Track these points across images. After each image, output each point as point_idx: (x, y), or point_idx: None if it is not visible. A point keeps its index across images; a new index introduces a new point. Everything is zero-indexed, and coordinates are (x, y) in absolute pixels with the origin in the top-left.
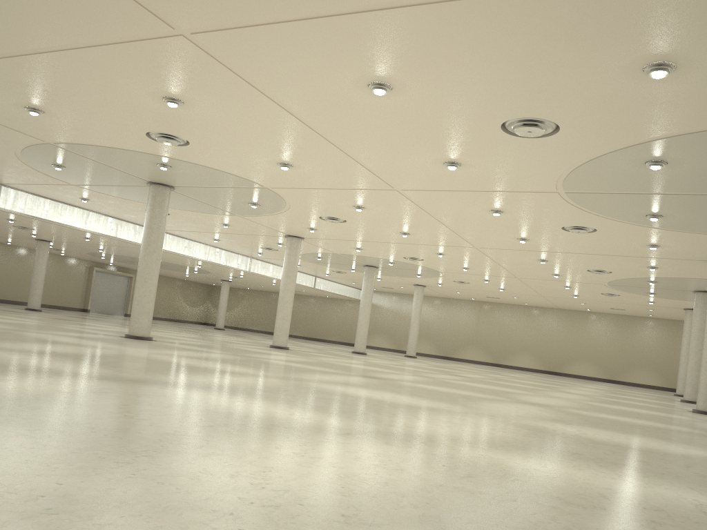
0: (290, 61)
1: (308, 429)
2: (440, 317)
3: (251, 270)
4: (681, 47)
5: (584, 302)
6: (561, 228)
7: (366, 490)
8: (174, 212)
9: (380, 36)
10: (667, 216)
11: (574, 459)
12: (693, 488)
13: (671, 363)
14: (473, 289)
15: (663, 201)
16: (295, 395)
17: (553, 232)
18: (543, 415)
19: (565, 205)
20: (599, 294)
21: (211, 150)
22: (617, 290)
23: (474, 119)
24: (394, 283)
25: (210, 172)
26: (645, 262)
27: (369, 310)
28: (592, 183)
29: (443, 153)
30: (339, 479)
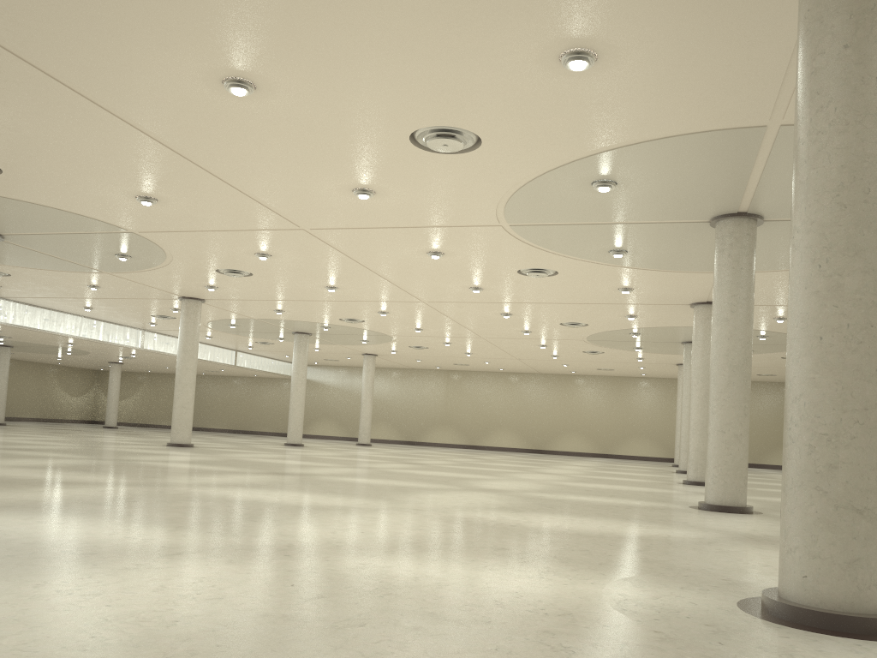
0: (105, 47)
1: (119, 553)
2: (401, 393)
3: (145, 347)
4: (597, 29)
5: (567, 363)
6: (517, 272)
7: (132, 636)
8: (16, 272)
9: (217, 10)
10: (632, 251)
11: (492, 557)
12: (629, 578)
13: (669, 429)
14: (436, 355)
15: (624, 233)
16: (144, 506)
17: (509, 277)
18: (490, 504)
19: (513, 242)
20: (581, 352)
21: (37, 181)
22: (599, 346)
23: (374, 129)
24: (338, 353)
25: (47, 212)
26: (621, 310)
27: (303, 390)
28: (538, 213)
29: (348, 177)
30: (99, 624)
